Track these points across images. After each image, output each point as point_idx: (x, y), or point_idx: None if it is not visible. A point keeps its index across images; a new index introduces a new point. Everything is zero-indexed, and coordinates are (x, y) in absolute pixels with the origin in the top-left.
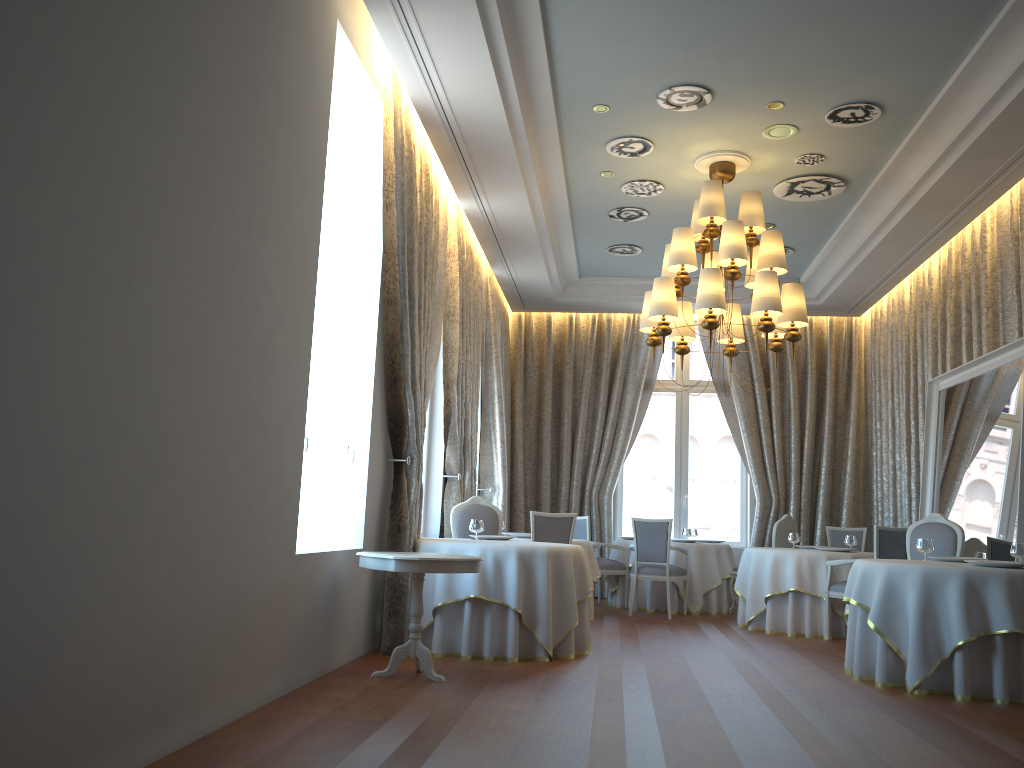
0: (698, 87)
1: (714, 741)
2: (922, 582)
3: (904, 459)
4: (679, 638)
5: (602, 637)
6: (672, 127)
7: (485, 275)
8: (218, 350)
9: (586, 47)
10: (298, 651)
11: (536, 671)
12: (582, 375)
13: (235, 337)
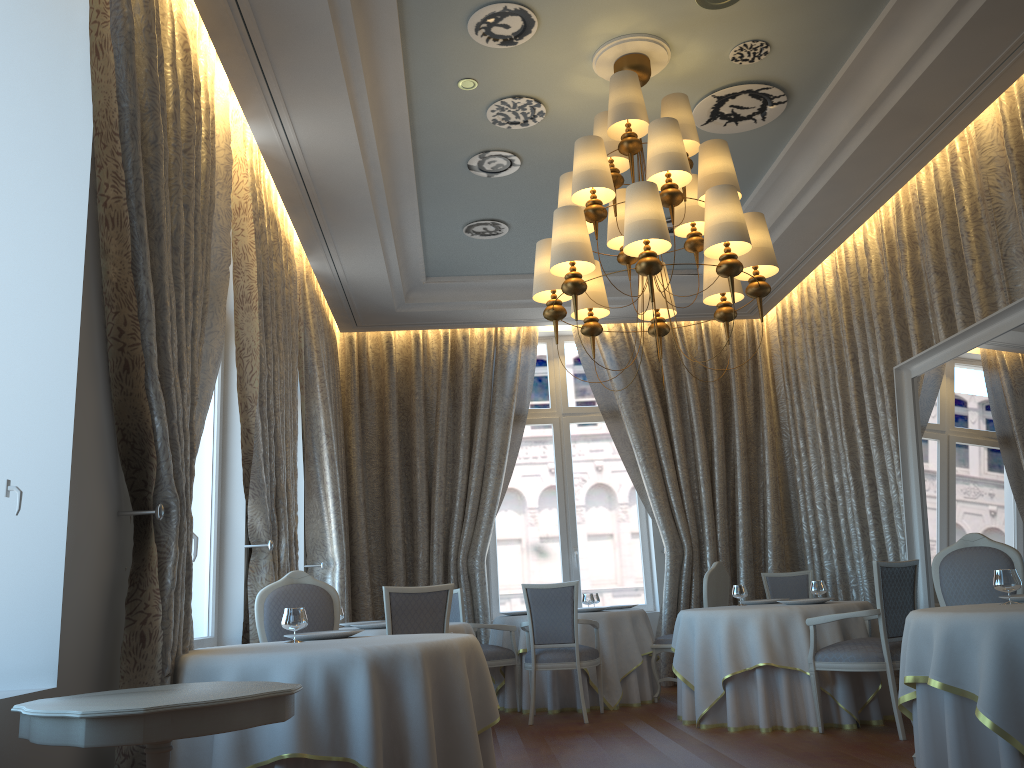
0: None
1: None
2: None
3: (849, 479)
4: (623, 761)
5: None
6: None
7: (300, 270)
8: None
9: None
10: None
11: None
12: (436, 408)
13: None
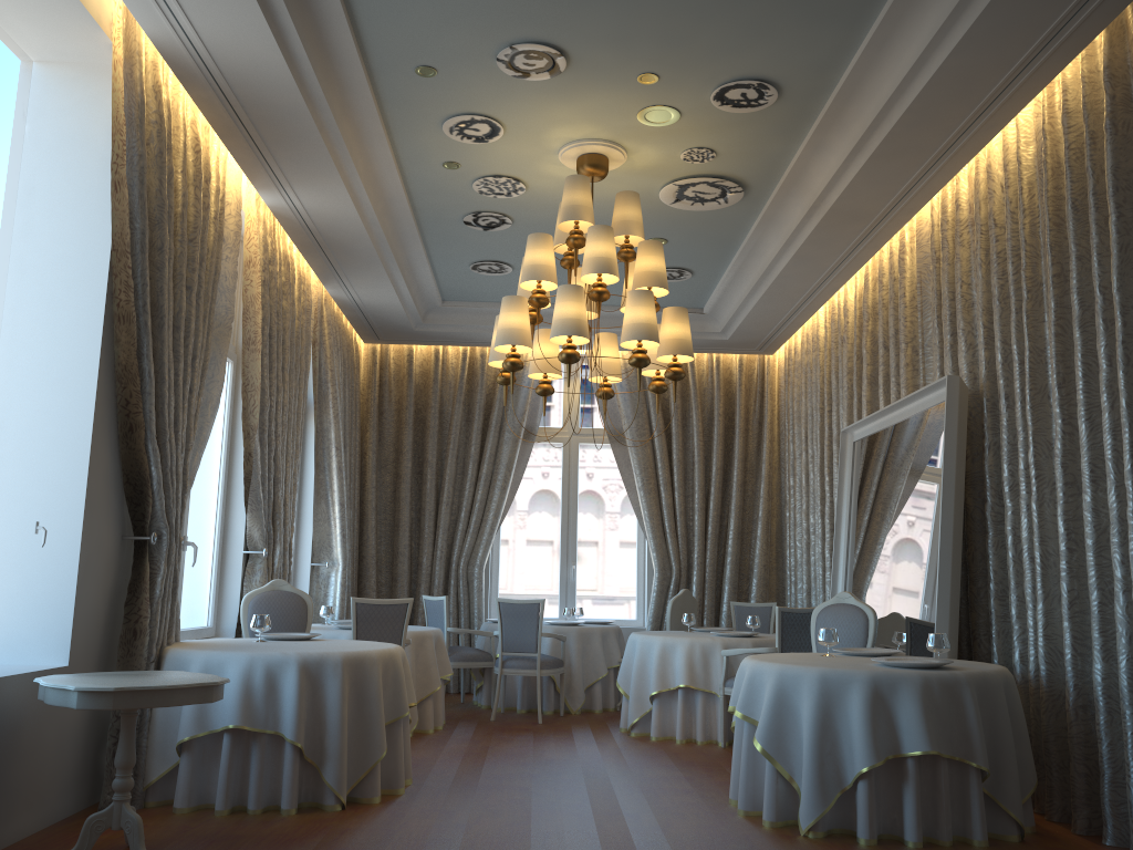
0: (547, 46)
1: None
2: (819, 690)
3: (818, 521)
4: (539, 755)
5: (438, 760)
6: (523, 103)
7: (318, 295)
8: None
9: None
10: None
11: (311, 832)
12: (450, 421)
13: None
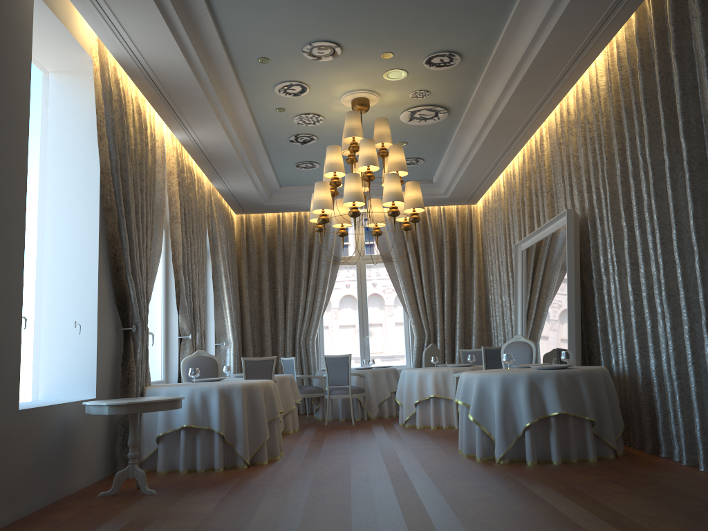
0: (330, 42)
1: (340, 519)
2: (501, 384)
3: (507, 299)
4: (353, 439)
5: (297, 444)
6: (319, 73)
7: (208, 188)
8: None
9: (241, 13)
10: (28, 485)
11: (233, 477)
12: (289, 257)
13: None
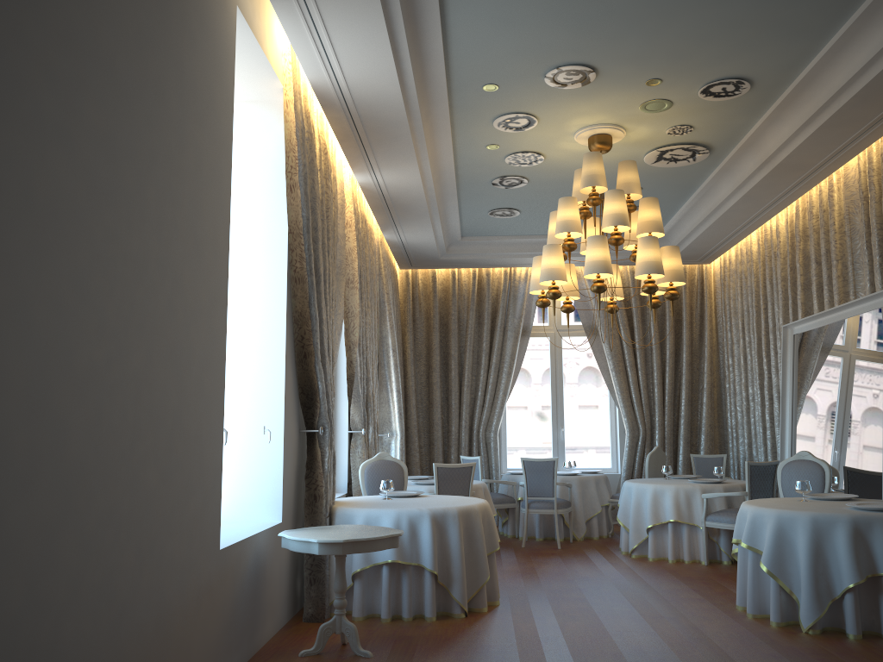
0: (584, 66)
1: None
2: (812, 528)
3: (757, 392)
4: (575, 574)
5: (505, 578)
6: (556, 103)
7: (377, 239)
8: (132, 364)
9: (480, 30)
10: (226, 644)
11: (456, 633)
12: (466, 325)
13: (149, 346)
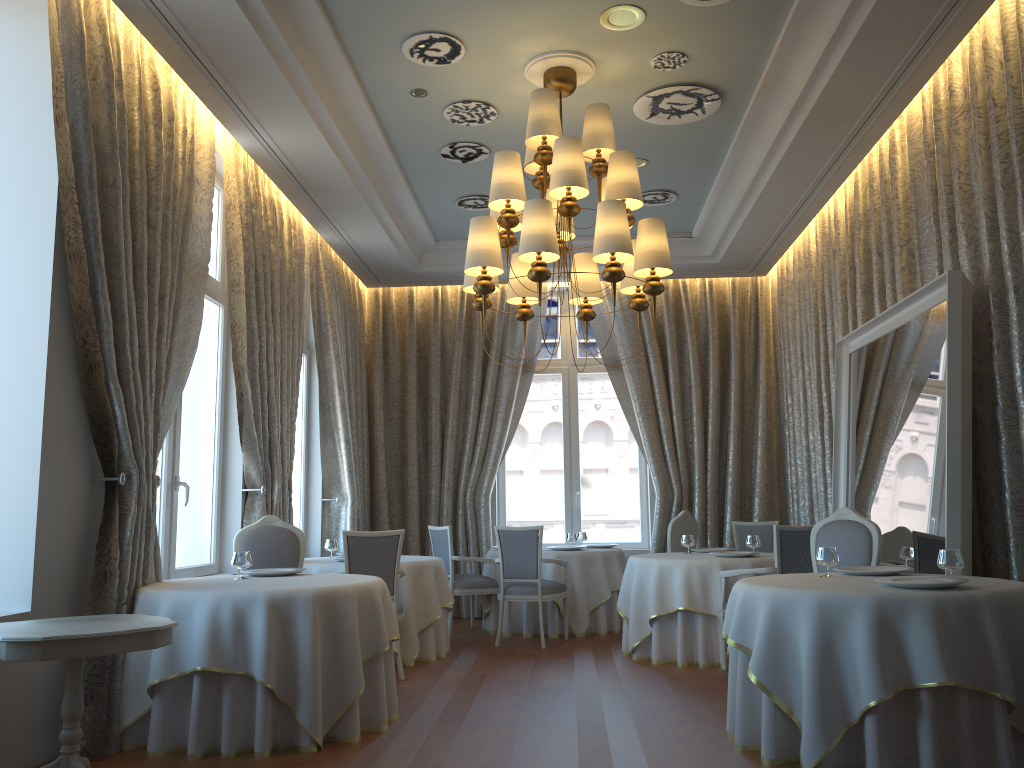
0: None
1: None
2: (818, 616)
3: (817, 438)
4: (535, 684)
5: (432, 691)
6: (480, 15)
7: (312, 241)
8: None
9: None
10: None
11: None
12: (451, 358)
13: None
